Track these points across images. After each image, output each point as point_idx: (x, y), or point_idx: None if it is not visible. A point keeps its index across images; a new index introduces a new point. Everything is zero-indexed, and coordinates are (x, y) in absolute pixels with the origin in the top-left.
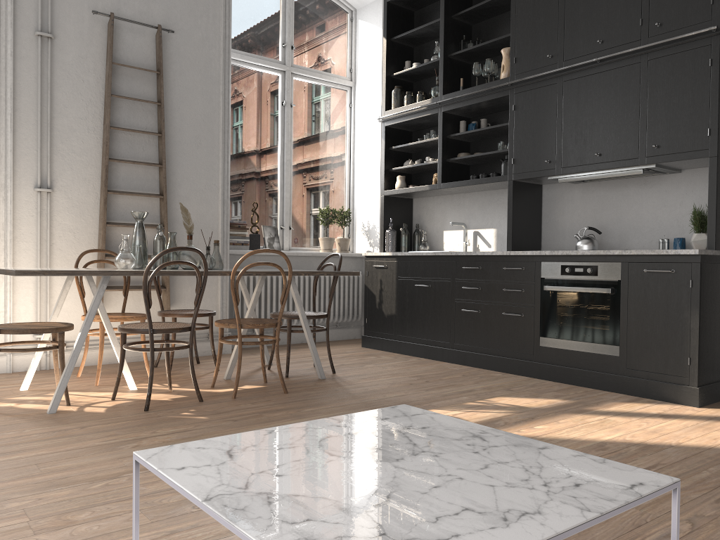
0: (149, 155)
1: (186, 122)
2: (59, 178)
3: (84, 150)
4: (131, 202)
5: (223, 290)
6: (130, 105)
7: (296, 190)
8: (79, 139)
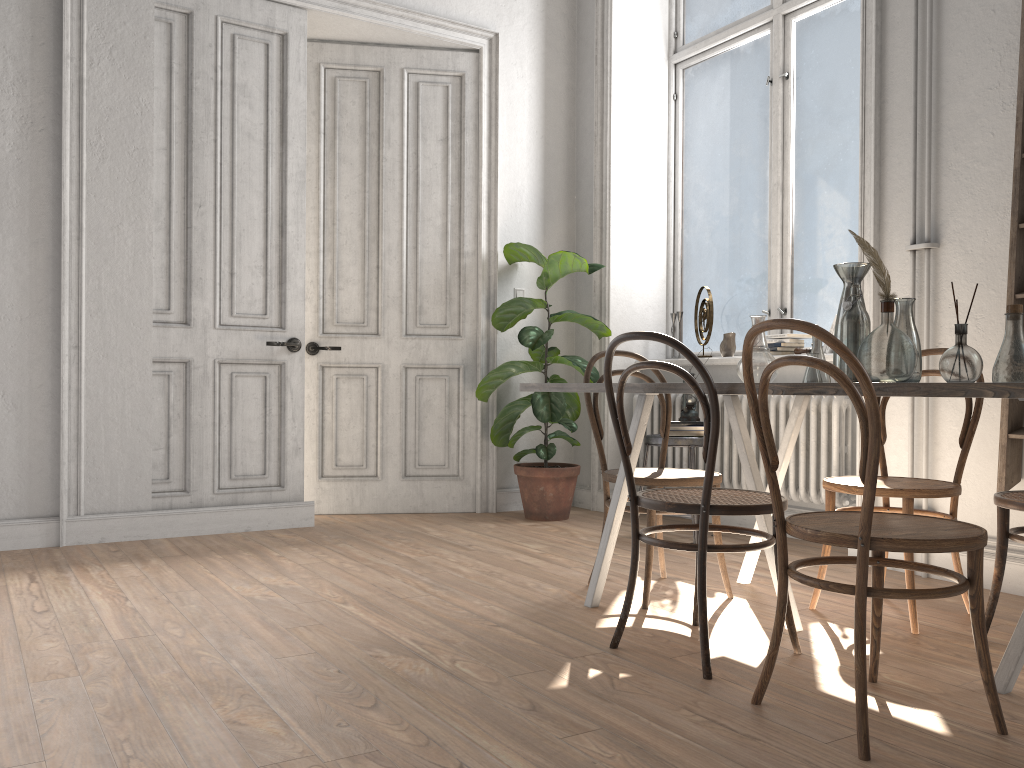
0: None
1: None
2: (950, 218)
3: (994, 151)
4: None
5: None
6: None
7: None
8: (984, 131)
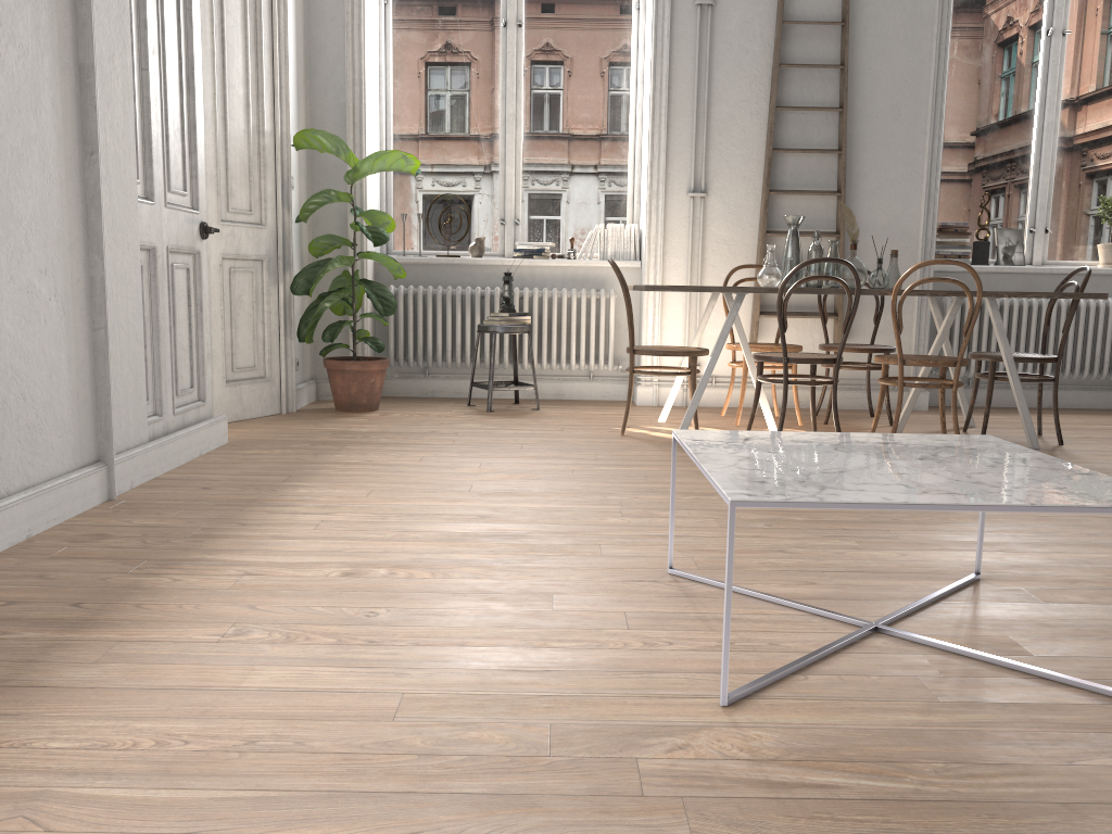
0: (825, 138)
1: (880, 87)
2: (714, 179)
3: (744, 142)
4: (798, 204)
5: (920, 321)
6: (804, 74)
7: (1062, 171)
8: (739, 128)
